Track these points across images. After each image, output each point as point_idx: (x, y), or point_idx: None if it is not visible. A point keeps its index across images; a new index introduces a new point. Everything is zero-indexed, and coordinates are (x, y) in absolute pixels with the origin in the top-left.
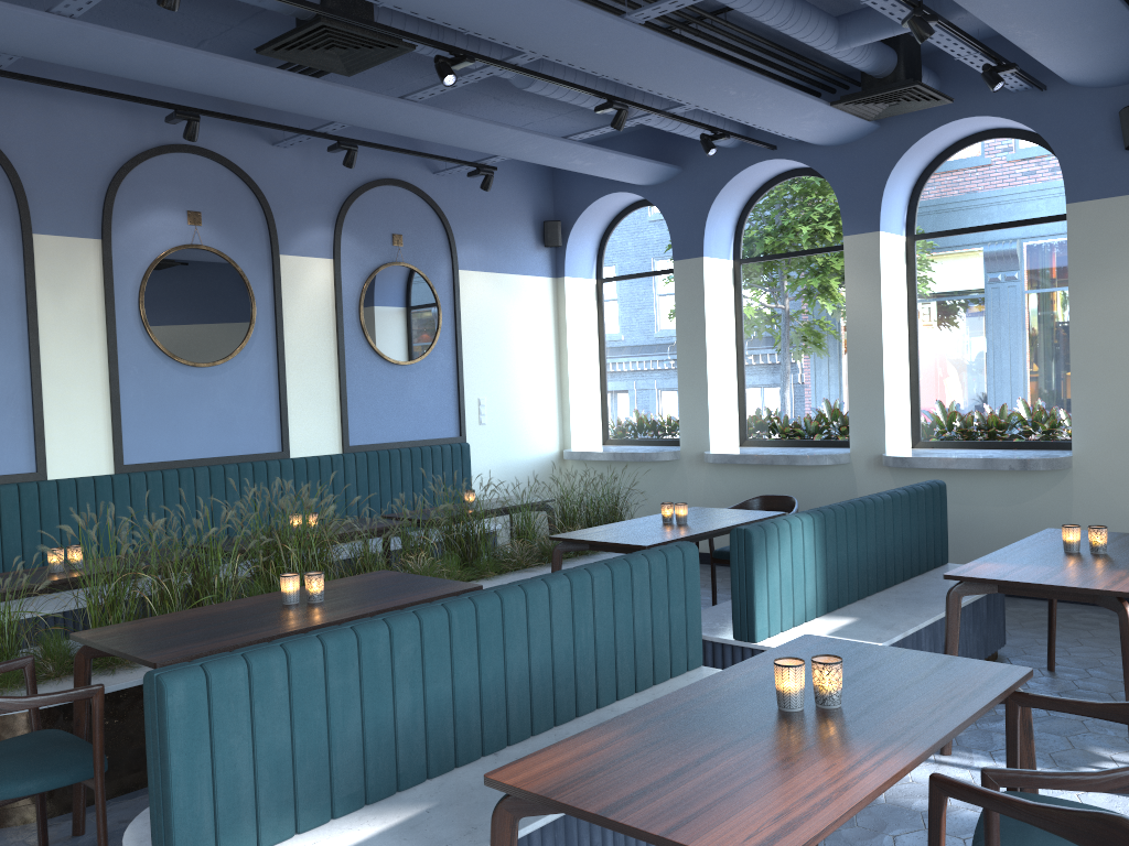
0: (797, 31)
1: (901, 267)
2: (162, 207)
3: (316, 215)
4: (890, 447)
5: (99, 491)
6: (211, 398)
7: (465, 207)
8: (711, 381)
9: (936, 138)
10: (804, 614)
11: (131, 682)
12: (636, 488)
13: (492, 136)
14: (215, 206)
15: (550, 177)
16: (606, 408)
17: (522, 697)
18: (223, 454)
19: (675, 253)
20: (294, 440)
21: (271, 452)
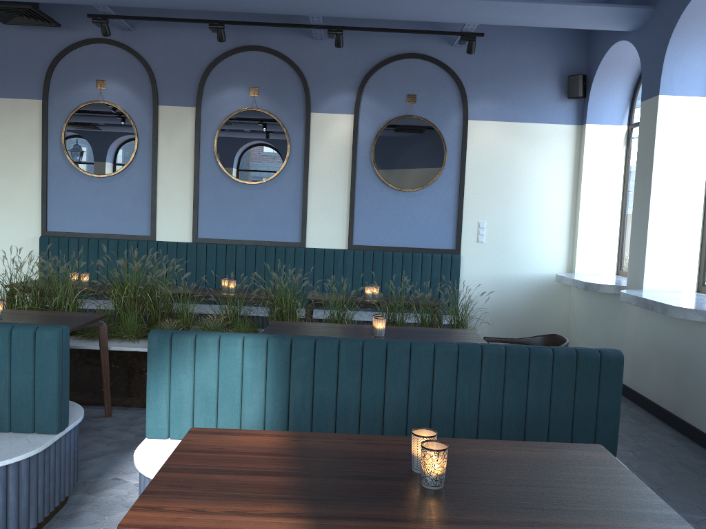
0: None
1: None
2: (234, 86)
3: (343, 84)
4: None
5: (178, 251)
6: (255, 203)
7: (483, 70)
8: (655, 221)
9: None
10: None
11: None
12: (600, 315)
13: (402, 6)
14: (268, 83)
15: (586, 37)
16: (622, 242)
17: None
18: (260, 239)
19: (642, 94)
20: (311, 236)
21: (293, 242)
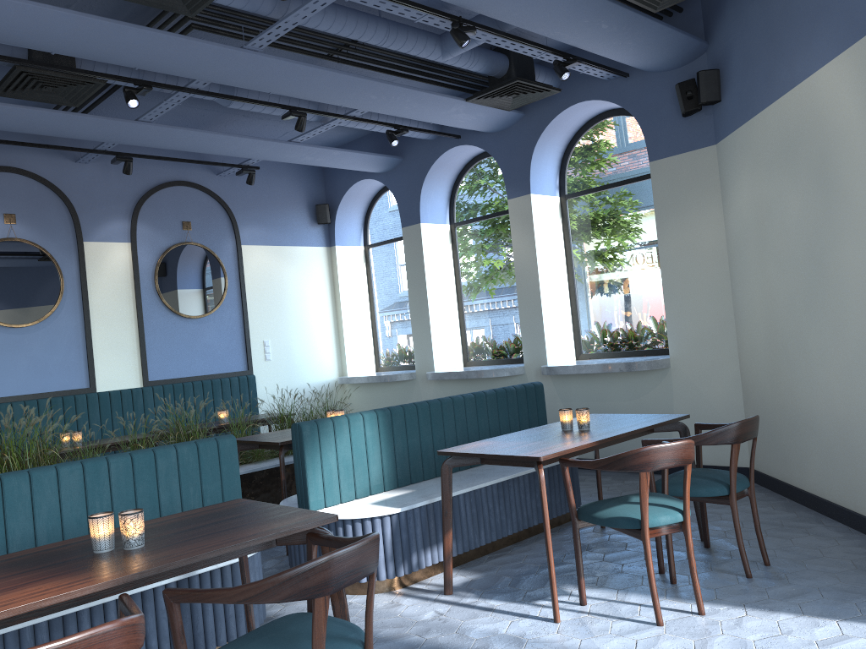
0: (400, 47)
1: (556, 220)
2: None
3: (115, 211)
4: (552, 360)
5: None
6: (27, 350)
7: (246, 198)
8: (433, 317)
9: (566, 120)
10: (368, 488)
11: None
12: (390, 403)
13: (225, 143)
14: (27, 209)
15: (321, 172)
16: (377, 343)
17: None
18: (38, 391)
19: (402, 222)
20: (101, 378)
21: (81, 388)
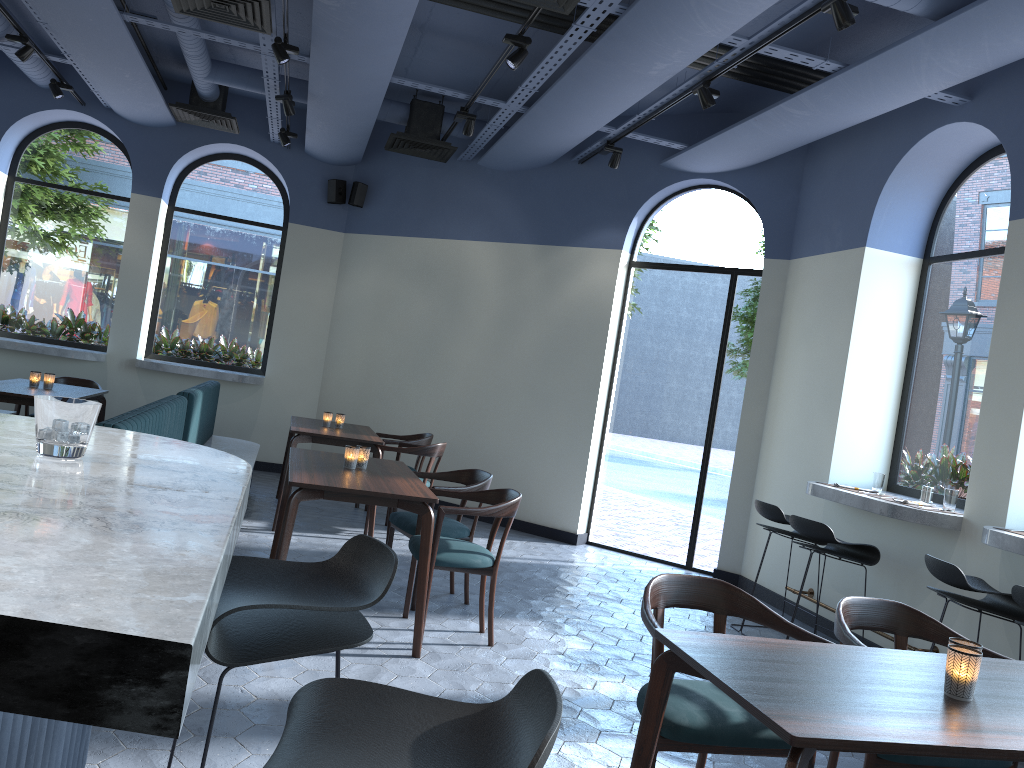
0: (197, 63)
1: (163, 226)
2: None
3: None
4: (138, 355)
5: None
6: None
7: None
8: None
9: (211, 148)
10: None
11: None
12: None
13: None
14: None
15: None
16: None
17: None
18: None
19: None
20: None
21: None
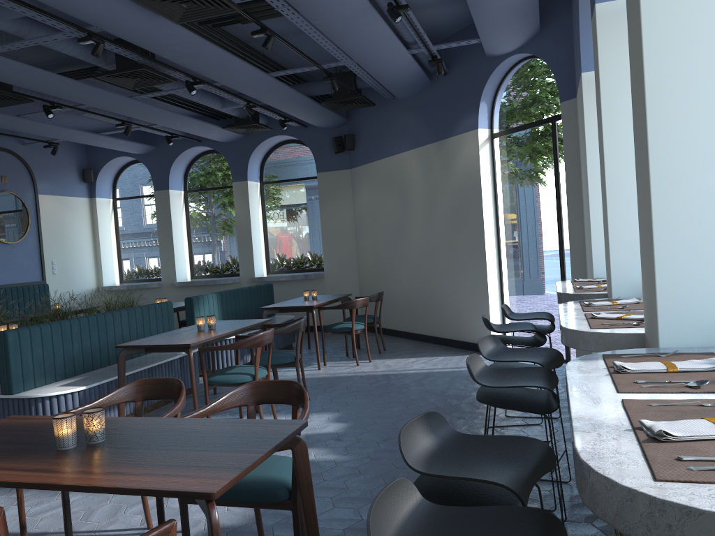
0: (204, 103)
1: (258, 196)
2: None
3: None
4: (257, 274)
5: None
6: None
7: (40, 162)
8: (176, 248)
9: (269, 142)
10: None
11: None
12: (140, 302)
13: (62, 132)
14: None
15: (85, 146)
16: (121, 264)
17: (113, 349)
18: None
19: (155, 187)
20: None
21: None
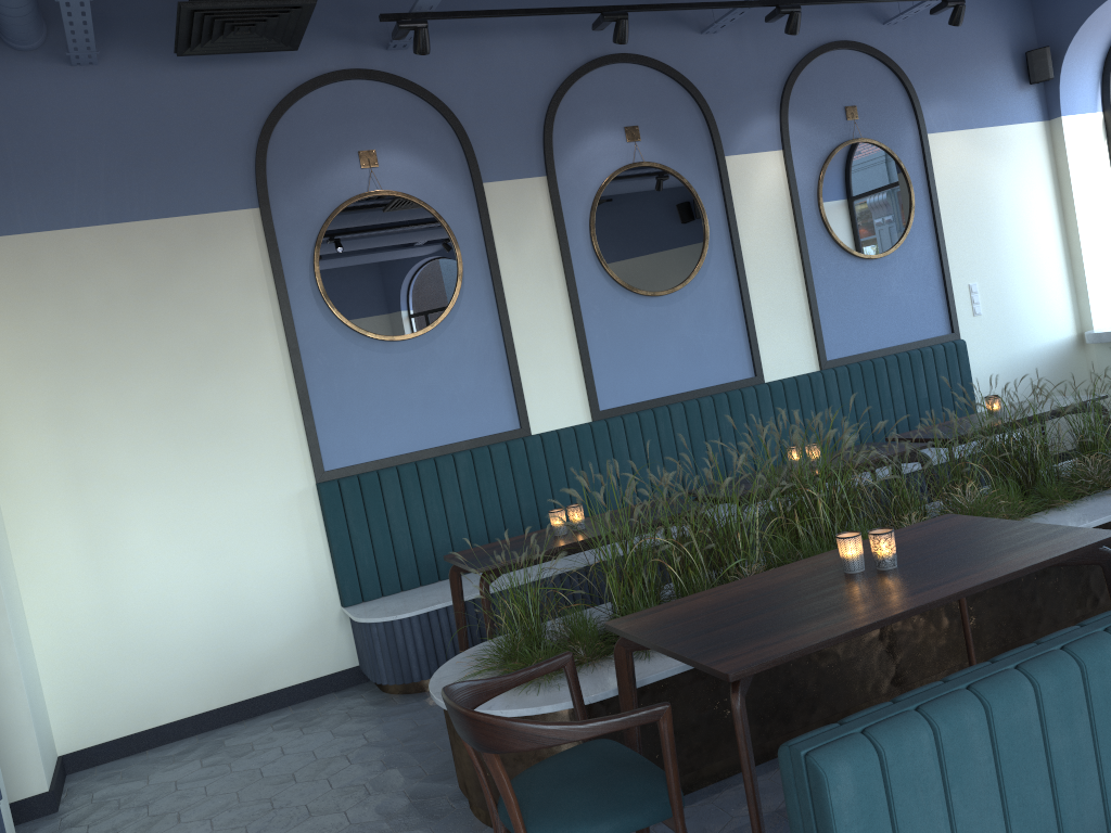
0: None
1: None
2: (599, 129)
3: (758, 103)
4: None
5: (581, 441)
6: (674, 328)
7: (926, 56)
8: None
9: None
10: None
11: (672, 670)
12: None
13: None
14: (651, 116)
15: None
16: None
17: None
18: (694, 387)
19: None
20: (766, 362)
21: (744, 378)
